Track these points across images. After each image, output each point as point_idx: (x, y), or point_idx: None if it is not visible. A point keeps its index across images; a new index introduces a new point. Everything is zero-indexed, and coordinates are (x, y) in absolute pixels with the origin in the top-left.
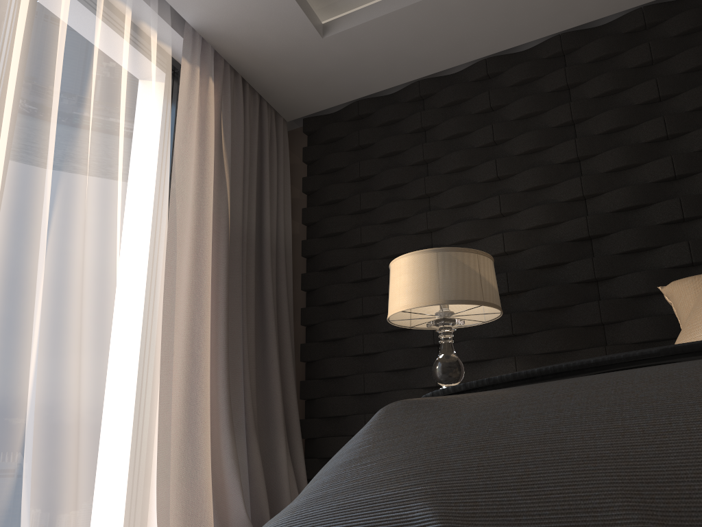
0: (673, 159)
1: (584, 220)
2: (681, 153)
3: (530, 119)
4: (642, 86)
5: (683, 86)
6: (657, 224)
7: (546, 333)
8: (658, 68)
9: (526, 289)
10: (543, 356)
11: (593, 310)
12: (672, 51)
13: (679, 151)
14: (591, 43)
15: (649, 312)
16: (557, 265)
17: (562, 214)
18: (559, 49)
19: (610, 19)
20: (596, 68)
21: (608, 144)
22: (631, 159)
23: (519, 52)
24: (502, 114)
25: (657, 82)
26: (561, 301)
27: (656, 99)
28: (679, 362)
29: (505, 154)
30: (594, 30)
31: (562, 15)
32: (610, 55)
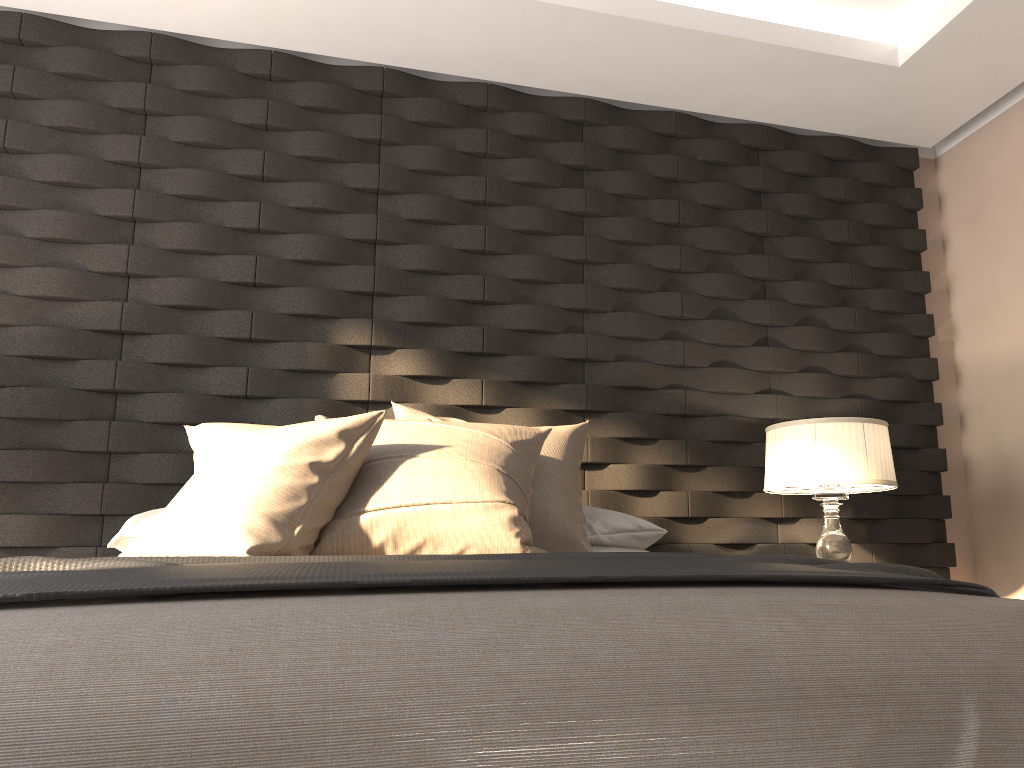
0: (258, 261)
1: (119, 307)
2: (270, 255)
3: (76, 135)
4: (246, 154)
5: (295, 173)
6: (217, 337)
7: (18, 453)
8: (272, 138)
9: (3, 384)
10: (5, 485)
11: (100, 432)
12: (294, 125)
13: (268, 252)
14: (195, 67)
15: (178, 446)
16: (63, 359)
17: (89, 289)
18: (147, 53)
19: (231, 43)
20: (192, 103)
21: (181, 213)
22: (206, 244)
23: (84, 28)
24: (31, 110)
25: (265, 157)
26: (54, 412)
27: (258, 177)
28: (36, 610)
29: (20, 172)
30: (204, 50)
31: (160, 12)
32: (216, 94)
